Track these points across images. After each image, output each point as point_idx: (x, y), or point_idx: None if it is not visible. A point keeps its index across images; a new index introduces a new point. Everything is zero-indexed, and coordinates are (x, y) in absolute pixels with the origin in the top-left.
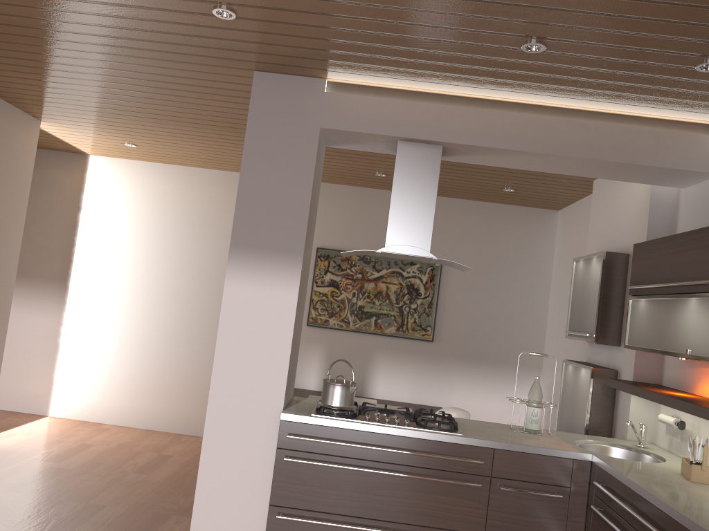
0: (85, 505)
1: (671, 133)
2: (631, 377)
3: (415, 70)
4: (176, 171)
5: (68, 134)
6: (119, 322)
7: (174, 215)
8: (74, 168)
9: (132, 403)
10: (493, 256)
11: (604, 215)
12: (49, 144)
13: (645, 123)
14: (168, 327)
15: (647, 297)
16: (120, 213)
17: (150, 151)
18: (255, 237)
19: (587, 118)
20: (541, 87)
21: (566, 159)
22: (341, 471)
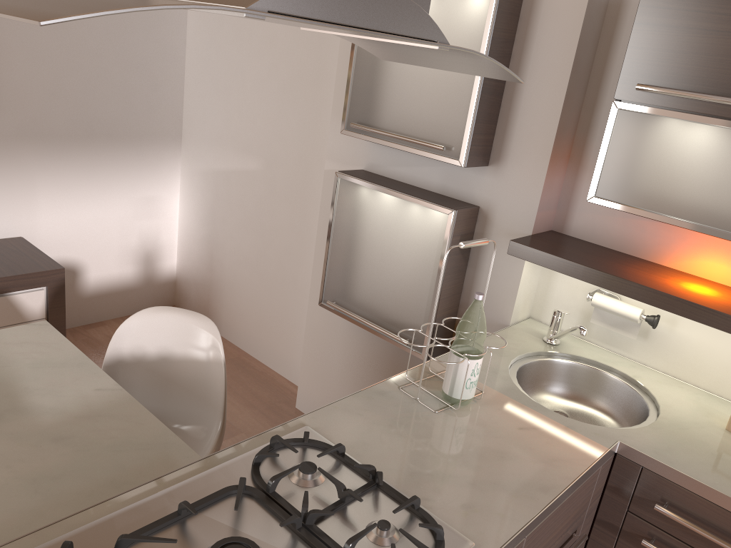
0: None
1: None
2: (526, 227)
3: None
4: None
5: None
6: None
7: None
8: None
9: None
10: None
11: None
12: None
13: None
14: None
15: (699, 120)
16: None
17: None
18: None
19: None
20: None
21: None
22: None
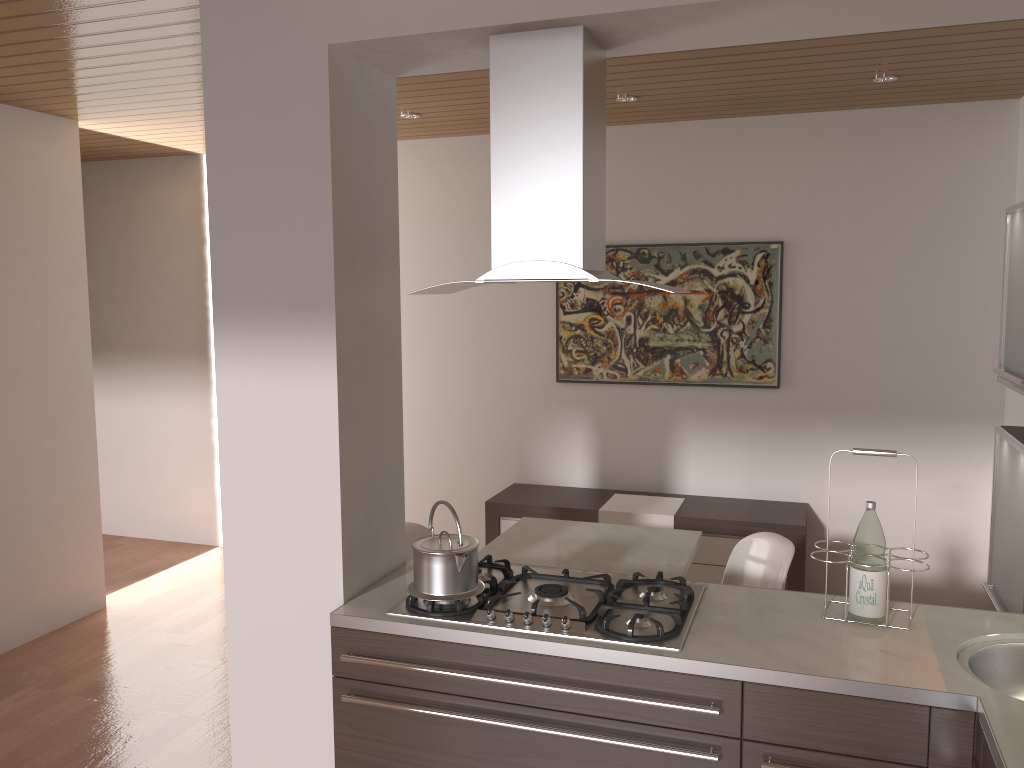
0: (171, 718)
1: None
2: None
3: None
4: None
5: (136, 131)
6: None
7: None
8: (186, 179)
9: None
10: (884, 213)
11: None
12: (138, 149)
13: None
14: None
15: None
16: None
17: None
18: (251, 287)
19: None
20: None
21: None
22: (447, 721)
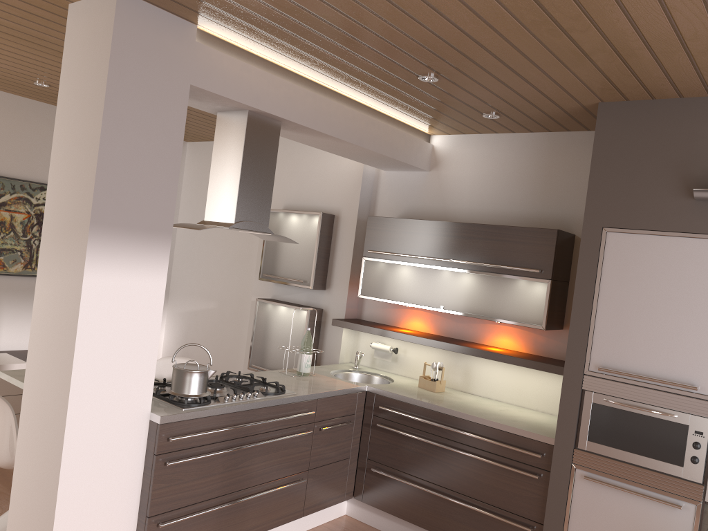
0: None
1: (412, 137)
2: (342, 315)
3: (307, 54)
4: None
5: None
6: None
7: None
8: None
9: None
10: None
11: (293, 172)
12: None
13: (399, 126)
14: None
15: (389, 261)
16: None
17: None
18: (121, 214)
19: (372, 115)
20: (376, 92)
21: (356, 148)
22: (214, 457)
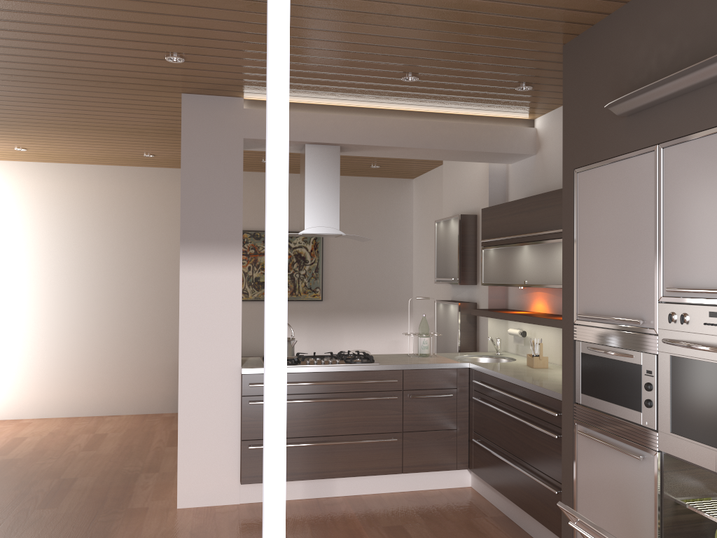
0: (58, 480)
1: (500, 127)
2: (486, 306)
3: (319, 92)
4: (62, 169)
5: None
6: (23, 321)
7: (65, 212)
8: None
9: (48, 395)
10: (364, 222)
11: (455, 184)
12: None
13: (483, 120)
14: (75, 319)
15: (494, 247)
16: (7, 215)
17: (39, 153)
18: (201, 232)
19: (443, 119)
20: (411, 100)
21: (431, 150)
22: (294, 405)
